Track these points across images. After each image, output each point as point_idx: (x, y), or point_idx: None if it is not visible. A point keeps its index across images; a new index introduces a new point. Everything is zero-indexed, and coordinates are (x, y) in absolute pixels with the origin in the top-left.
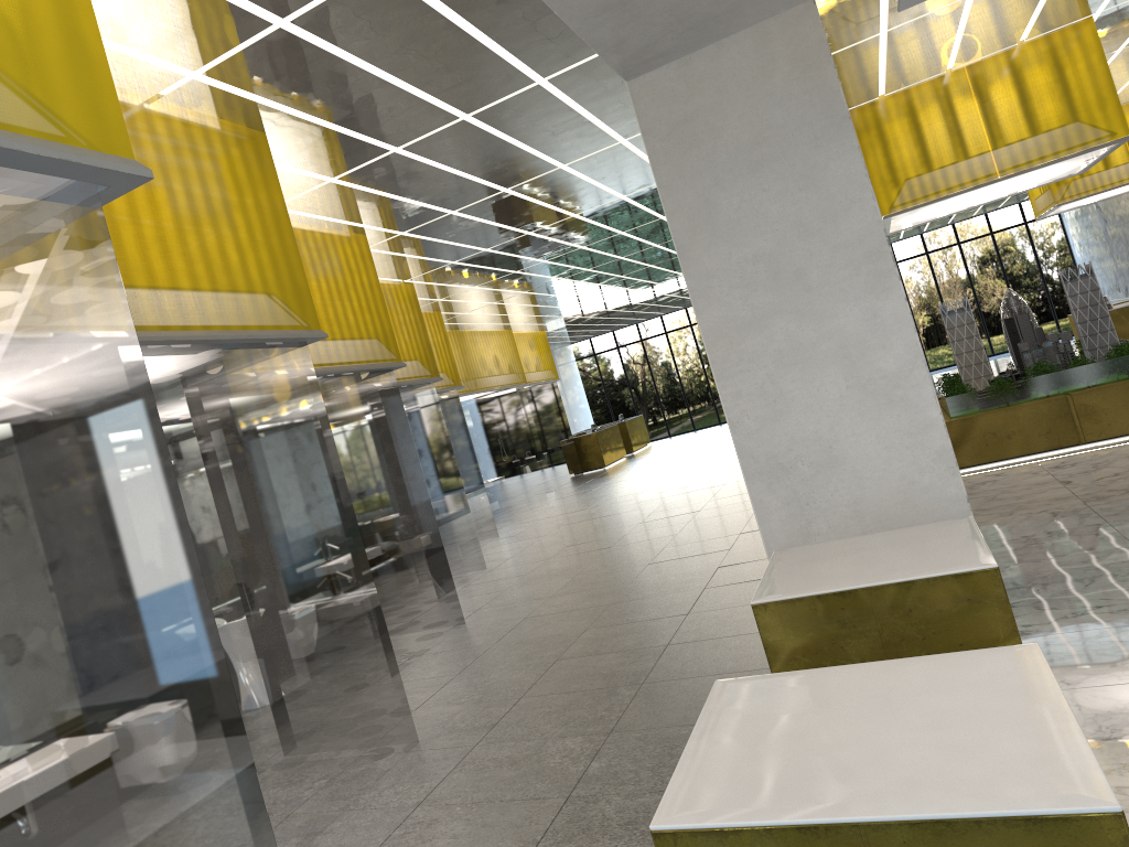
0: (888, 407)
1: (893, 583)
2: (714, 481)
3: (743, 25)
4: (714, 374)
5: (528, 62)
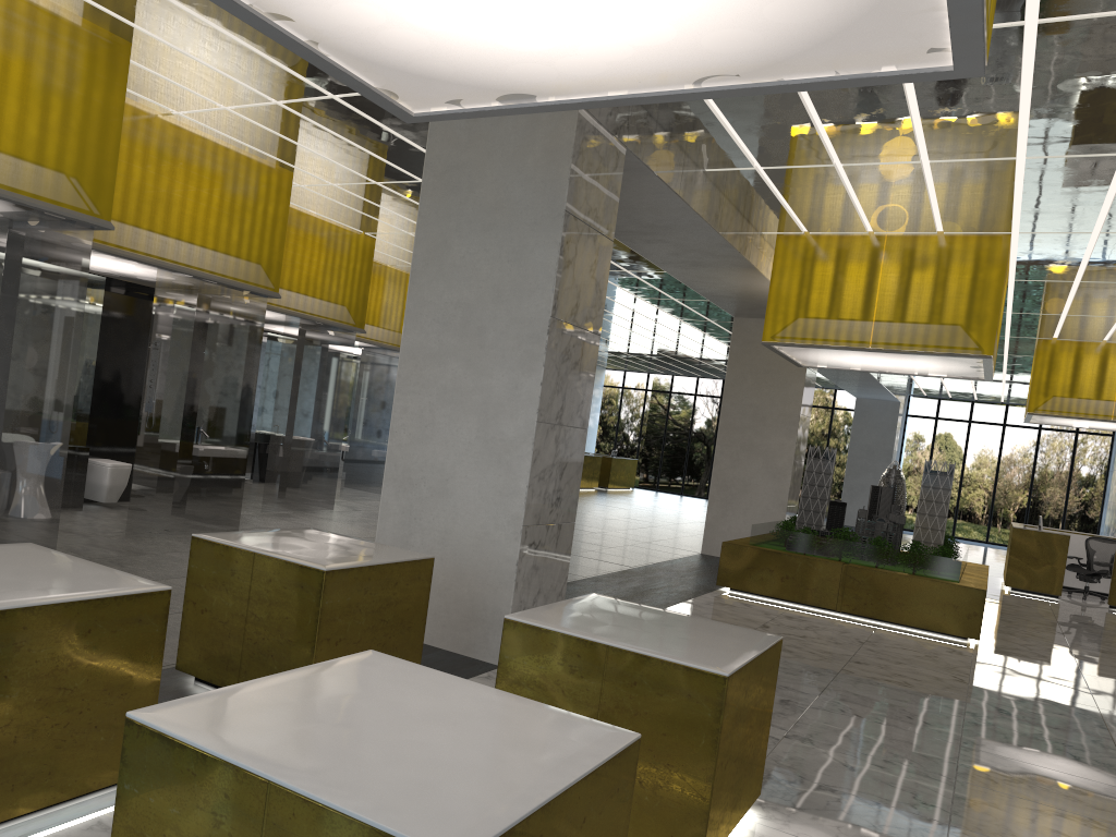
0: (495, 465)
1: (269, 556)
2: (597, 528)
3: None
4: (396, 386)
5: None
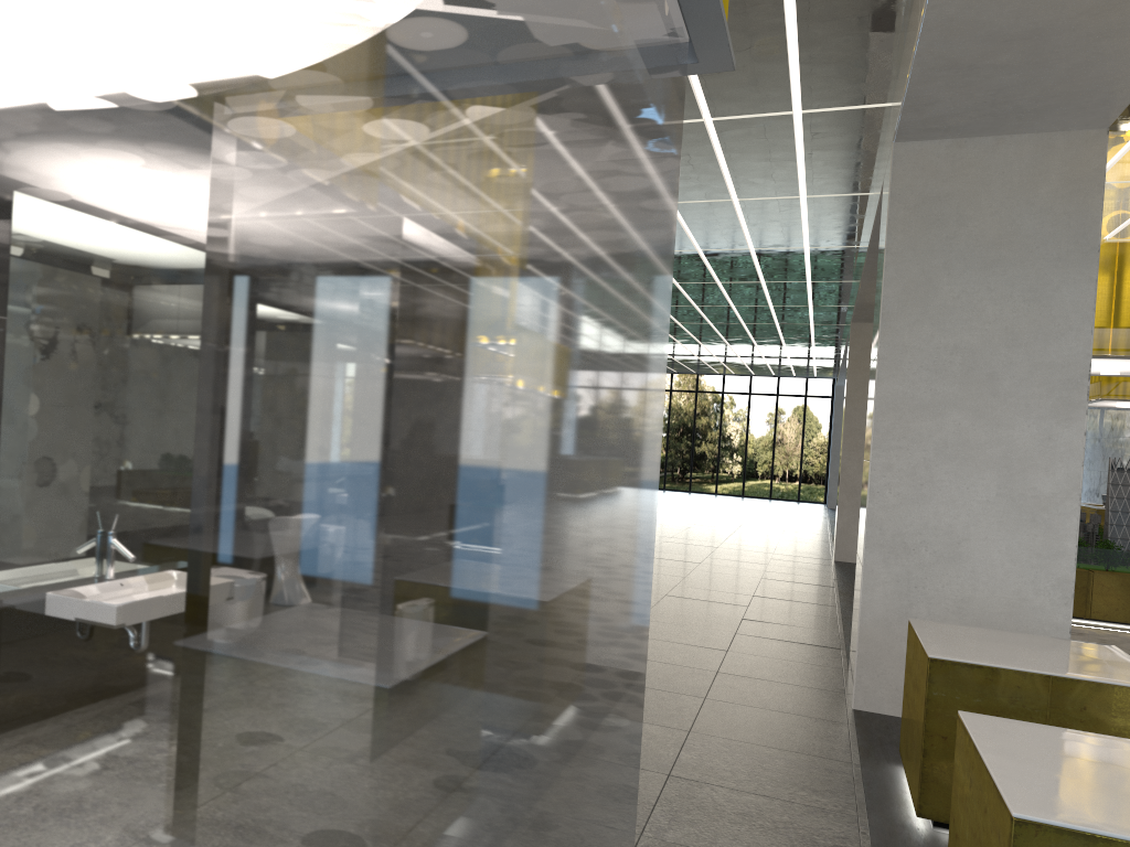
0: (1028, 525)
1: (1078, 680)
2: (705, 541)
3: (1032, 130)
4: (873, 441)
5: (805, 89)
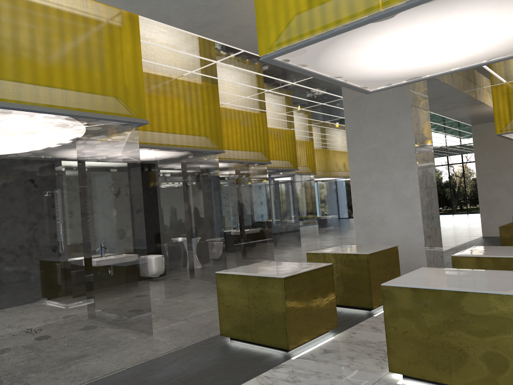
0: (404, 208)
1: (342, 253)
2: None
3: None
4: (351, 186)
5: None
